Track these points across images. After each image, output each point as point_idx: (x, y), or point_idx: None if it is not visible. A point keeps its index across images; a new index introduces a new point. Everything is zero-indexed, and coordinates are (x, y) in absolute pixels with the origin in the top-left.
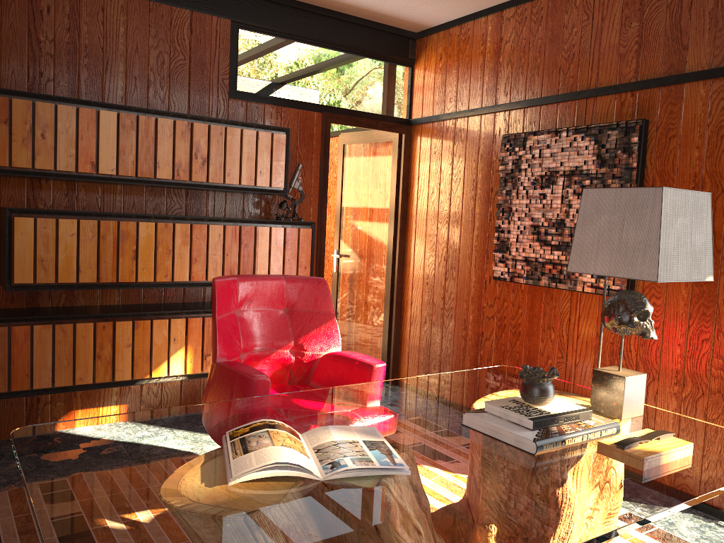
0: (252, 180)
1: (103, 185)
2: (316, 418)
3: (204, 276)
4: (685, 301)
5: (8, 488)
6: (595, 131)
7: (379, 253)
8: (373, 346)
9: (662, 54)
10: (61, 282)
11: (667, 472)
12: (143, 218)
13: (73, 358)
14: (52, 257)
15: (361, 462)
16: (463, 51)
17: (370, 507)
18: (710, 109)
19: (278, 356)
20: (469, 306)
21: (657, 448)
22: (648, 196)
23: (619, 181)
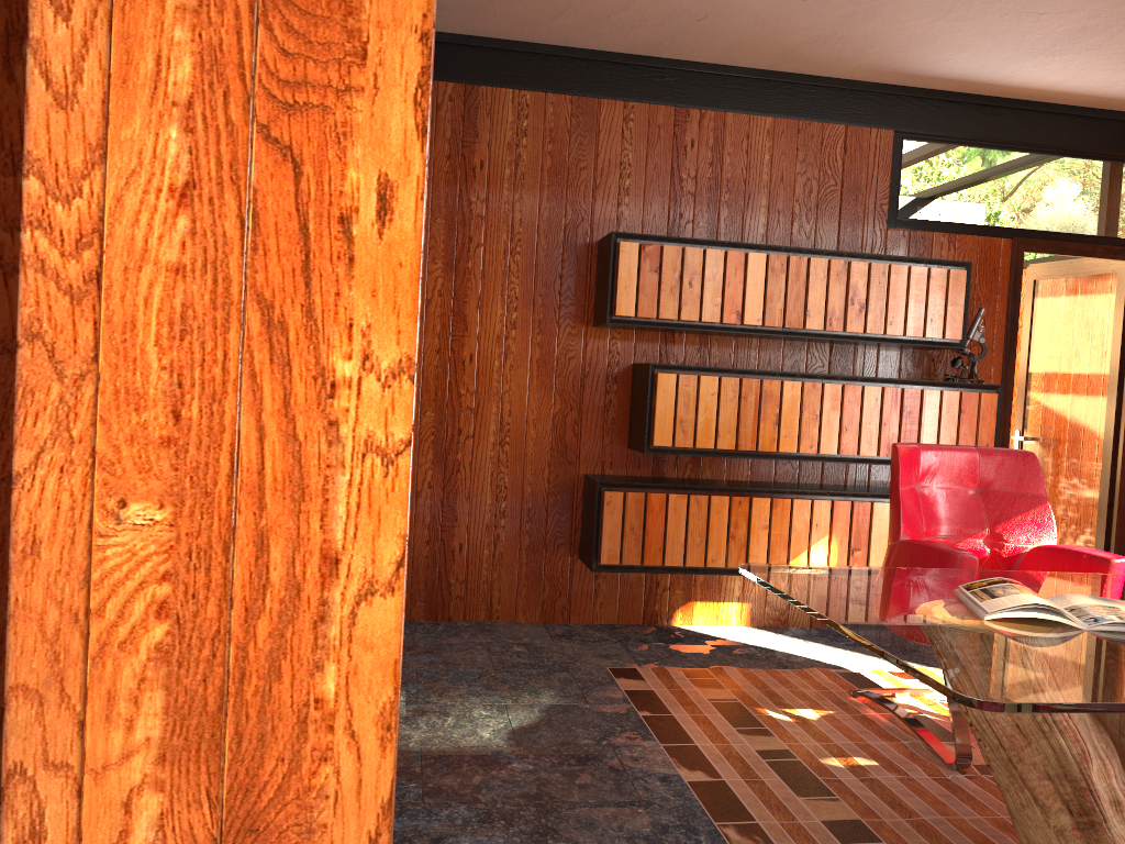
0: (919, 330)
1: (737, 339)
2: (1054, 592)
3: (855, 450)
4: None
5: (649, 665)
6: None
7: (1090, 435)
8: None
9: None
10: (698, 447)
11: None
12: (787, 377)
13: (705, 536)
14: (691, 419)
15: None
16: None
17: None
18: None
19: (967, 547)
20: None
21: None
22: None
23: None
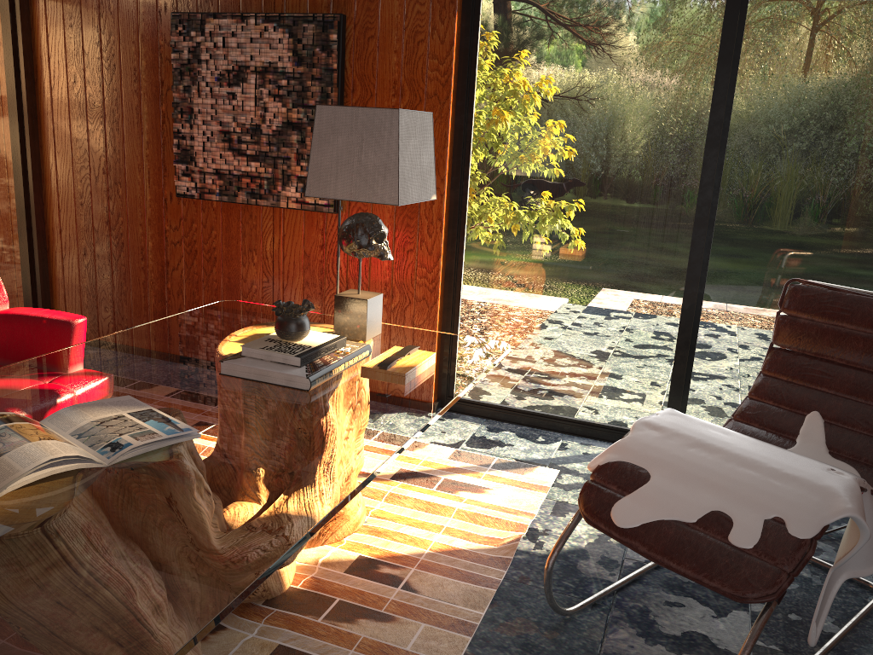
0: None
1: None
2: (44, 400)
3: None
4: (391, 213)
5: None
6: (289, 22)
7: None
8: (9, 291)
9: None
10: None
11: (424, 382)
12: None
13: None
14: None
15: (145, 436)
16: None
17: (182, 479)
18: (407, 12)
19: None
20: (147, 231)
21: (412, 363)
22: (385, 118)
23: (319, 83)
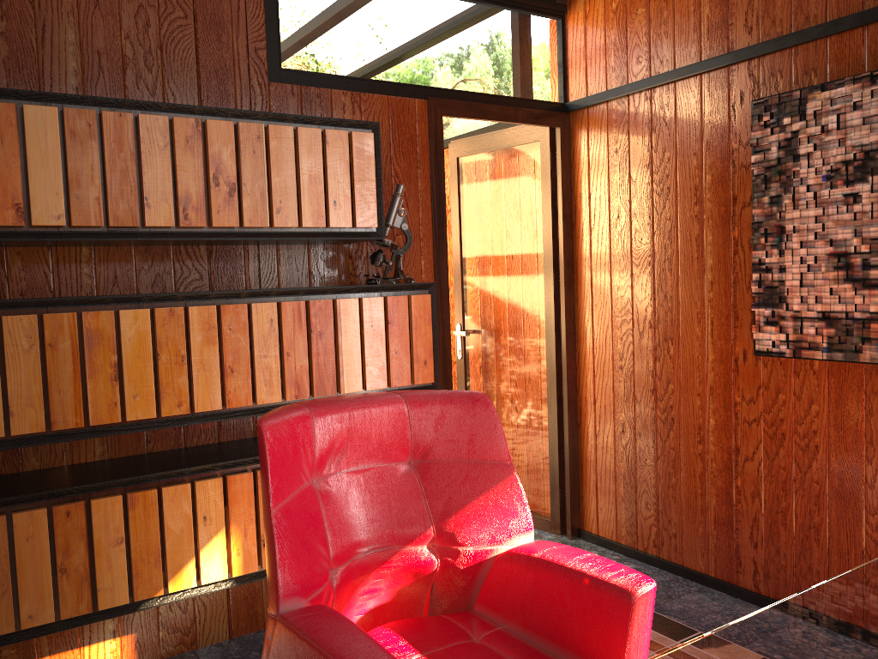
0: (320, 218)
1: (56, 249)
2: None
3: (250, 398)
4: None
5: None
6: None
7: (531, 324)
8: (534, 472)
9: None
10: None
11: None
12: (128, 303)
13: (14, 579)
14: None
15: None
16: None
17: None
18: None
19: (407, 560)
20: (707, 403)
21: None
22: None
23: None
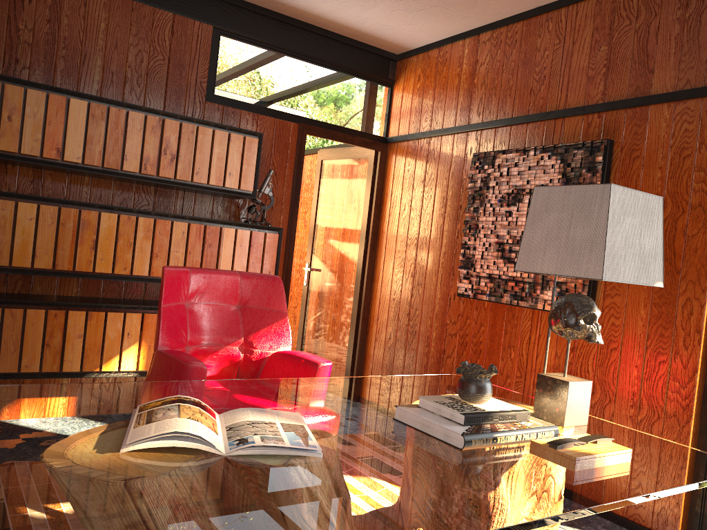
0: (220, 181)
1: (71, 175)
2: (241, 403)
3: None
4: (643, 322)
5: None
6: (562, 150)
7: (349, 268)
8: (338, 360)
9: (628, 77)
10: (15, 266)
11: (600, 475)
12: (106, 209)
13: (21, 345)
14: (8, 240)
15: (271, 440)
16: (440, 72)
17: (267, 482)
18: (674, 131)
19: (227, 352)
20: (433, 323)
21: (593, 450)
22: (597, 193)
23: None
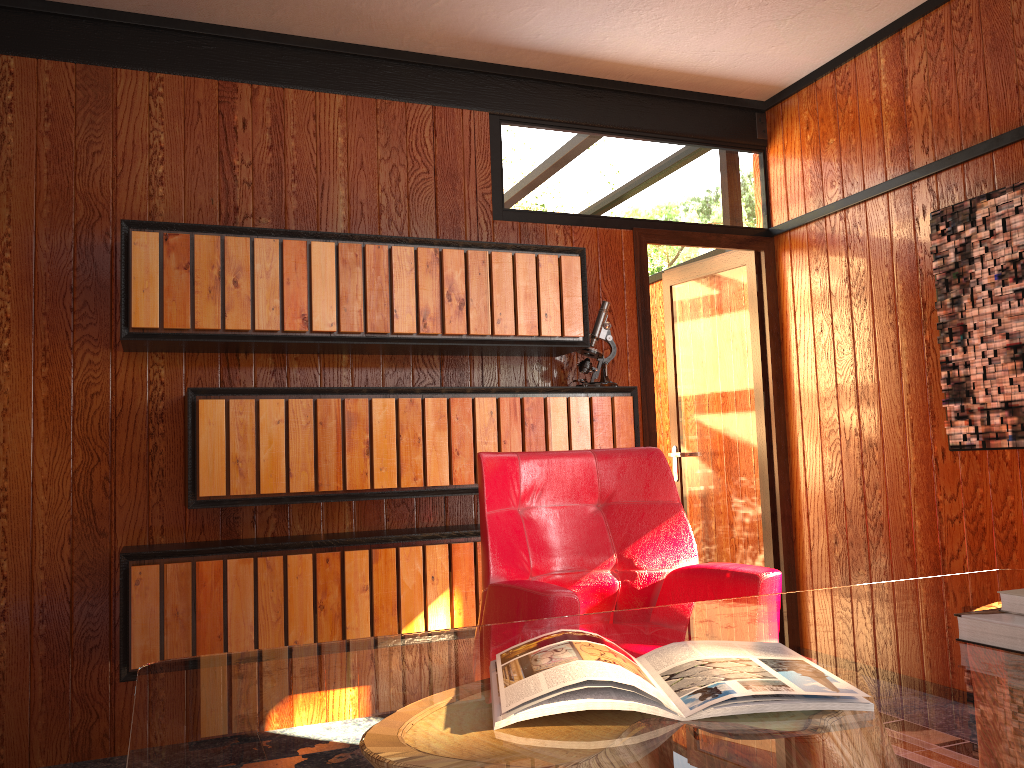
0: (534, 328)
1: (323, 356)
2: (663, 640)
3: (472, 477)
4: None
5: None
6: None
7: (744, 441)
8: None
9: None
10: (264, 493)
11: None
12: (378, 394)
13: (285, 610)
14: (251, 456)
15: (763, 686)
16: (843, 106)
17: (798, 761)
18: None
19: (593, 581)
20: (912, 504)
21: None
22: None
23: None
